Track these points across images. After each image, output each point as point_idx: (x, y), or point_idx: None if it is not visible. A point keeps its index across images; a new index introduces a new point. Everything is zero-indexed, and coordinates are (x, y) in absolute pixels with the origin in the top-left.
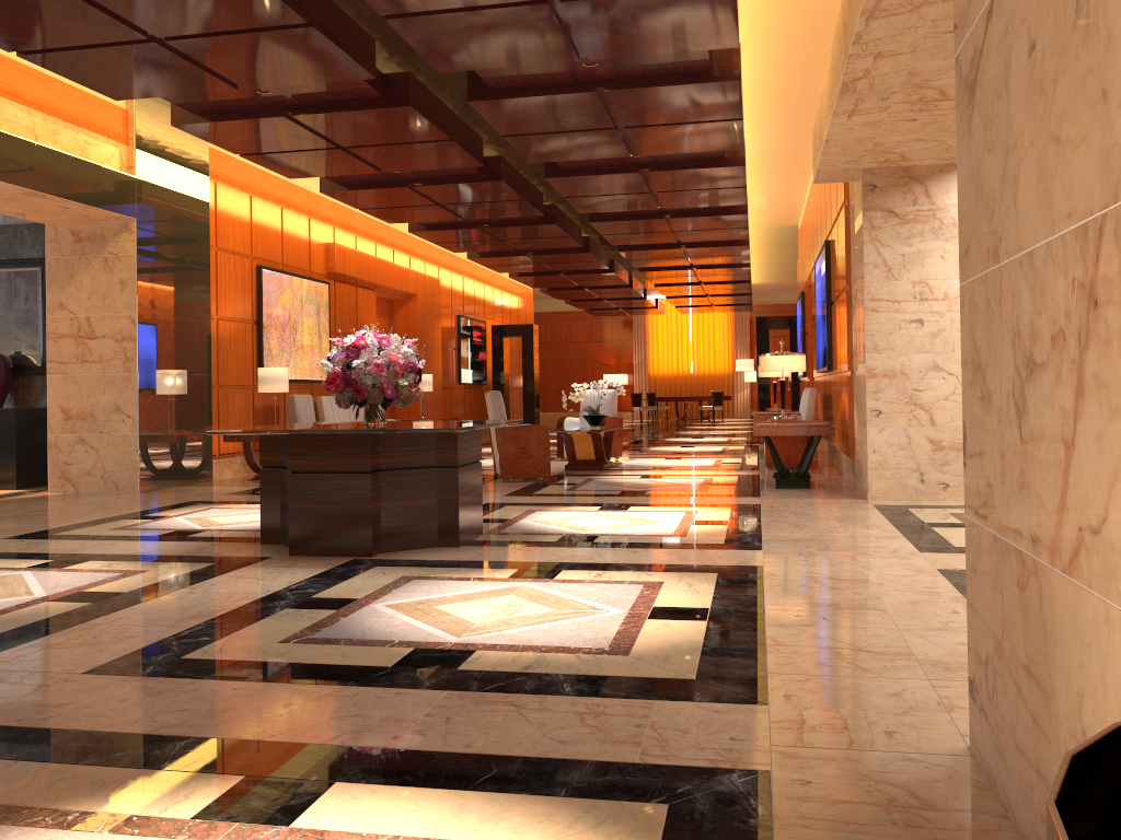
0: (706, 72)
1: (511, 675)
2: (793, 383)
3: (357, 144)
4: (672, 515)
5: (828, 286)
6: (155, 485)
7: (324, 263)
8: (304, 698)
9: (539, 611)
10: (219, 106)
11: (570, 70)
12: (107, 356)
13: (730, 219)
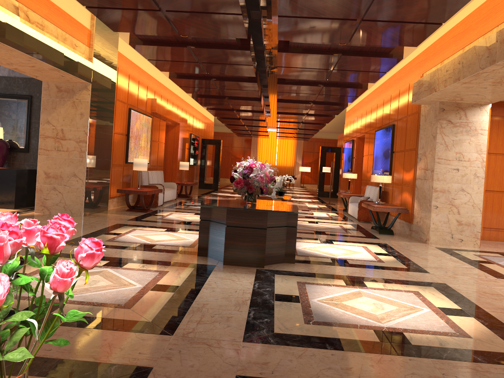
0: (388, 53)
1: (442, 349)
2: (334, 176)
3: (208, 62)
4: (359, 248)
5: (392, 144)
6: (89, 212)
7: (150, 107)
8: (373, 361)
9: (393, 308)
10: (156, 39)
11: (331, 45)
12: (71, 148)
13: (338, 107)
